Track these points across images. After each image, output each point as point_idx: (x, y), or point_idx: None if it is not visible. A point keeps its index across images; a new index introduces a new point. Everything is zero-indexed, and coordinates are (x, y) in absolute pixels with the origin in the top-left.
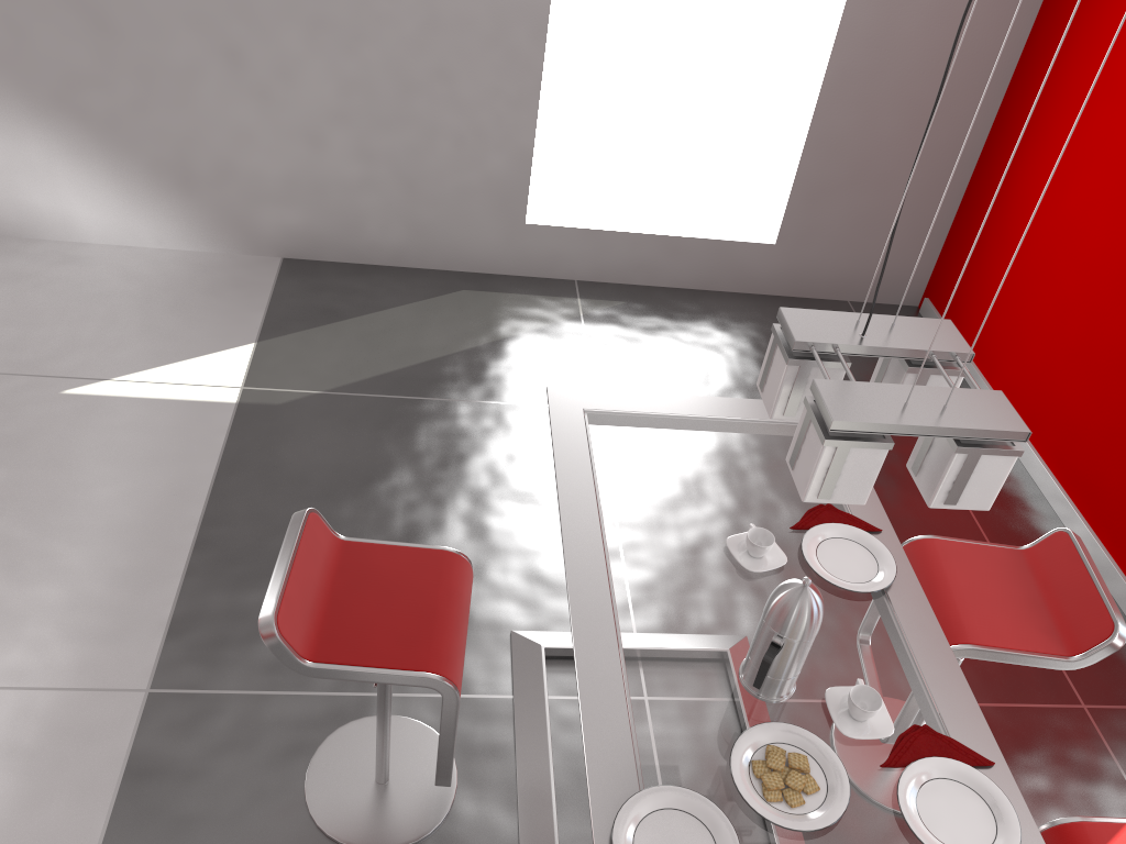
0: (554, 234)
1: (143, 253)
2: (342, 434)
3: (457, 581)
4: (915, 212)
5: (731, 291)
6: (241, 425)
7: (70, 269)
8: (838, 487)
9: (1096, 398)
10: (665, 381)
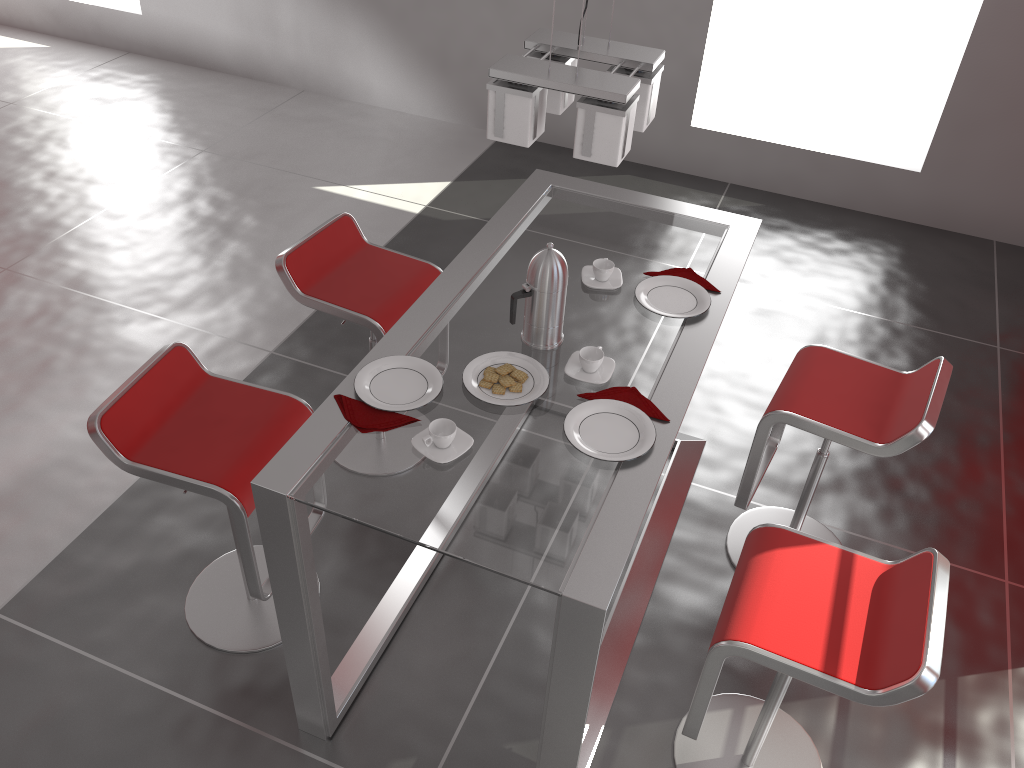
0: (714, 139)
1: (409, 117)
2: None
3: (425, 282)
4: None
5: (873, 214)
6: (412, 227)
7: (357, 120)
8: (506, 128)
9: None
10: (760, 264)
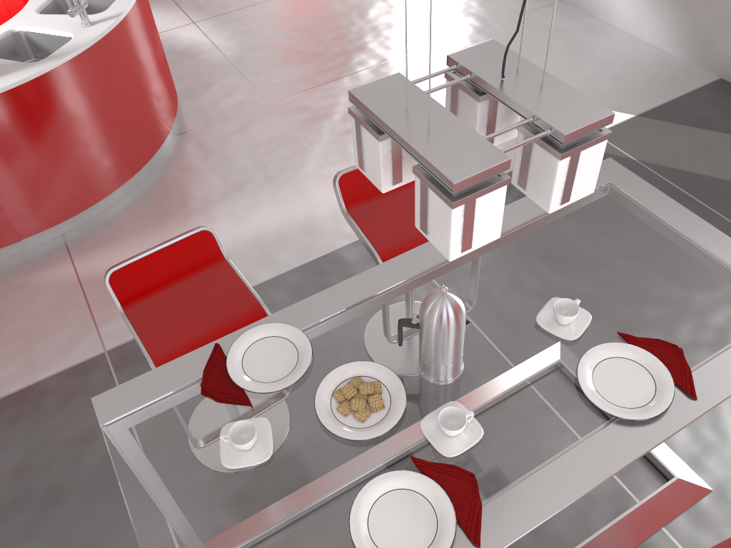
0: None
1: (638, 42)
2: None
3: None
4: None
5: None
6: None
7: (589, 36)
8: (366, 163)
9: None
10: None
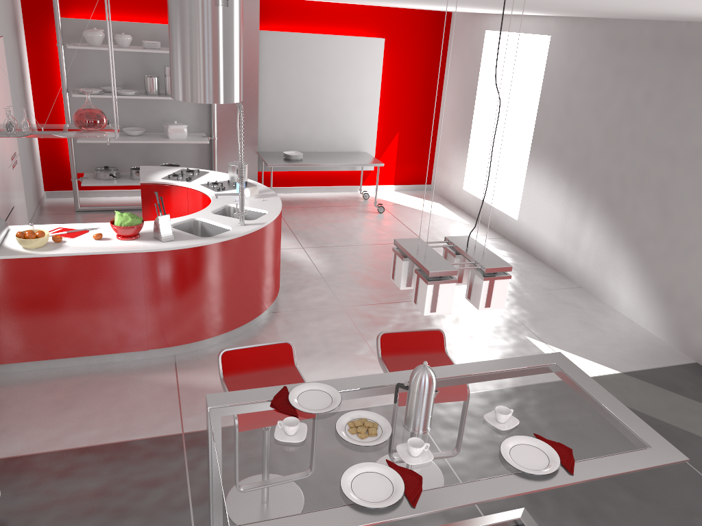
0: None
1: (634, 325)
2: None
3: None
4: None
5: None
6: None
7: (596, 314)
8: (395, 275)
9: None
10: None
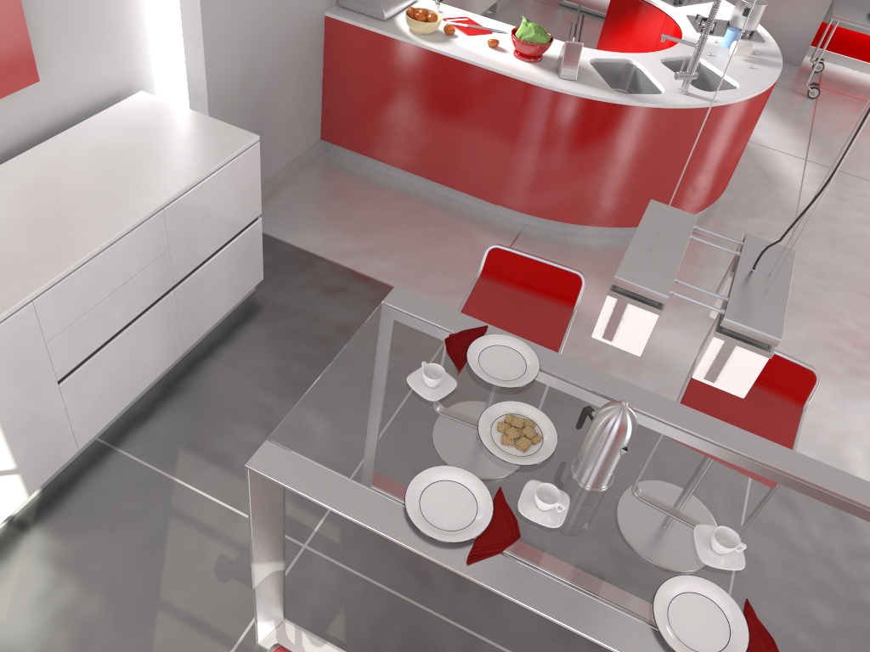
0: None
1: None
2: None
3: None
4: None
5: None
6: None
7: None
8: None
9: None
10: None
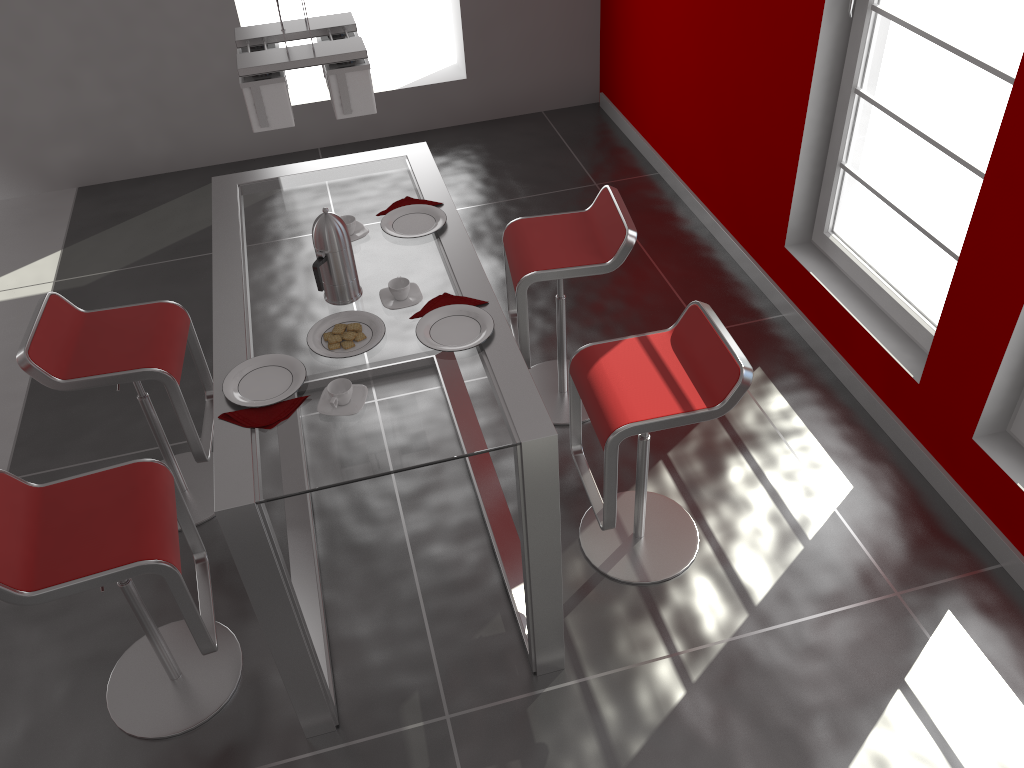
0: None
1: None
2: (137, 293)
3: (171, 318)
4: (567, 25)
5: (446, 126)
6: None
7: None
8: (269, 117)
9: (696, 119)
10: None
